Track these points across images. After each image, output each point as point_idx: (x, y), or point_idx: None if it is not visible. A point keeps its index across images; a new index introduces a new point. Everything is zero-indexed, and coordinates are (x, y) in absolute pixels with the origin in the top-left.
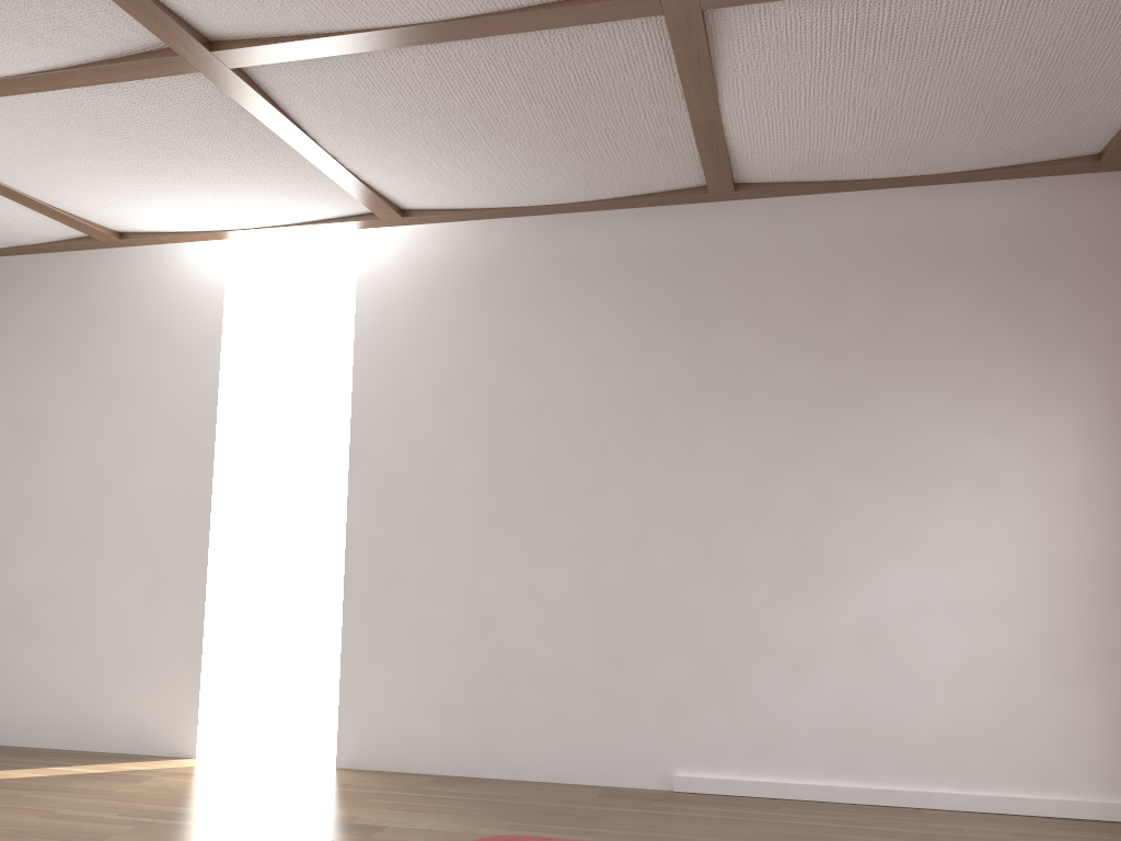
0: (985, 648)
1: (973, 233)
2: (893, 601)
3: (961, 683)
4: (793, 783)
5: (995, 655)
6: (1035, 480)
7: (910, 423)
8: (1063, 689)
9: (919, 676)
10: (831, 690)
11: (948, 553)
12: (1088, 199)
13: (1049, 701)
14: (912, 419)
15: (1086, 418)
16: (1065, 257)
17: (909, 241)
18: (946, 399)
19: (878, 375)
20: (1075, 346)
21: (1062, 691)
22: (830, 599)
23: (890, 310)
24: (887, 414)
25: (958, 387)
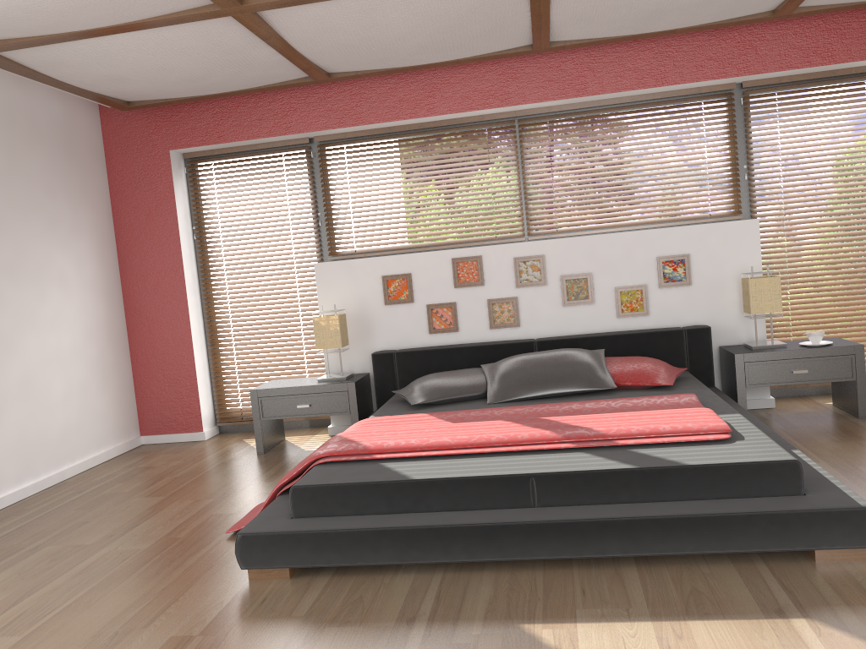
0: (72, 379)
1: (41, 120)
2: (34, 359)
3: (66, 402)
4: (5, 496)
5: (76, 381)
6: (79, 278)
7: (28, 241)
8: (99, 393)
9: (49, 403)
10: (13, 426)
11: (52, 325)
12: (81, 115)
13: (95, 401)
14: (29, 239)
15: (92, 243)
16: (76, 147)
17: (14, 115)
18: (41, 226)
19: (10, 206)
20: (84, 201)
21: (99, 394)
22: (5, 364)
23: (10, 161)
24: (17, 234)
25: (45, 219)
